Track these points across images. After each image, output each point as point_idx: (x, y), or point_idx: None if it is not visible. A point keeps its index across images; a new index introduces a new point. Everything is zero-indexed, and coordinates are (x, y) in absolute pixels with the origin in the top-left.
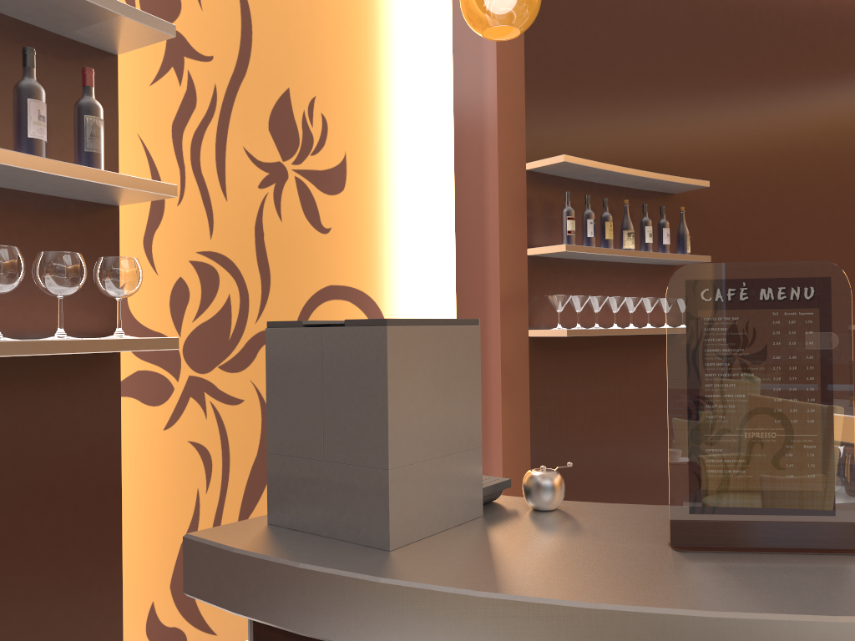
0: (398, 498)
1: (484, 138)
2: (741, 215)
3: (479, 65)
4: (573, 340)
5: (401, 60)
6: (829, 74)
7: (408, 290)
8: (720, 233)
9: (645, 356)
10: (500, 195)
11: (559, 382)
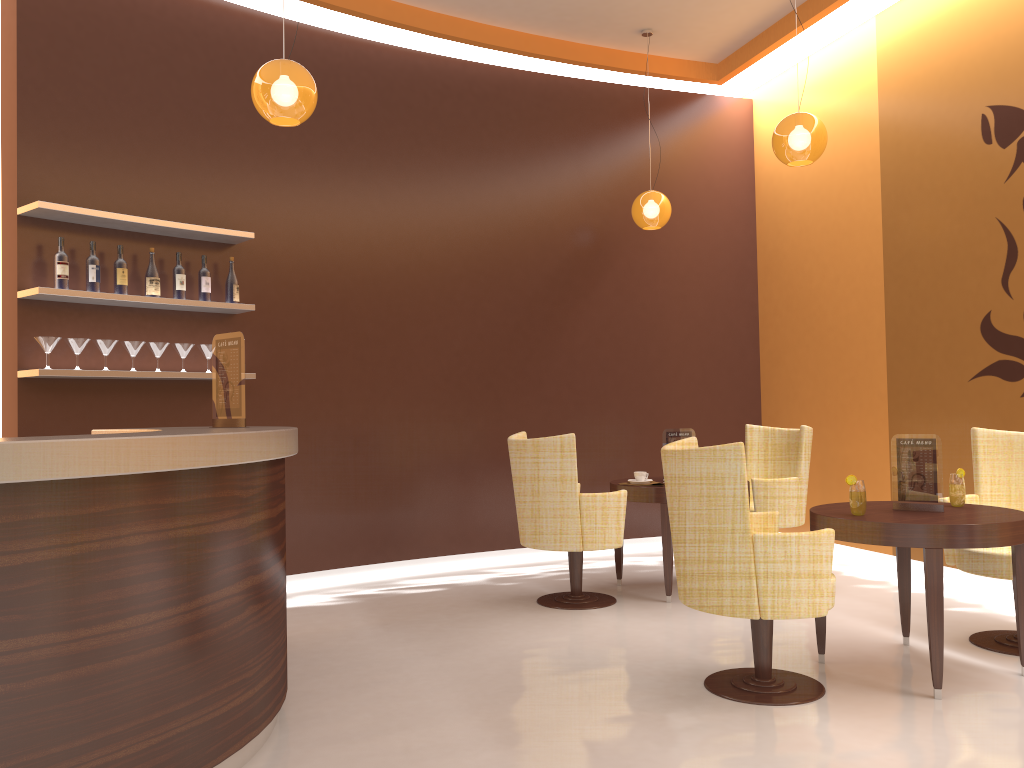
0: None
1: None
2: (323, 268)
3: None
4: (86, 383)
5: None
6: (430, 136)
7: None
8: (296, 284)
9: (191, 402)
10: (3, 239)
11: (65, 424)
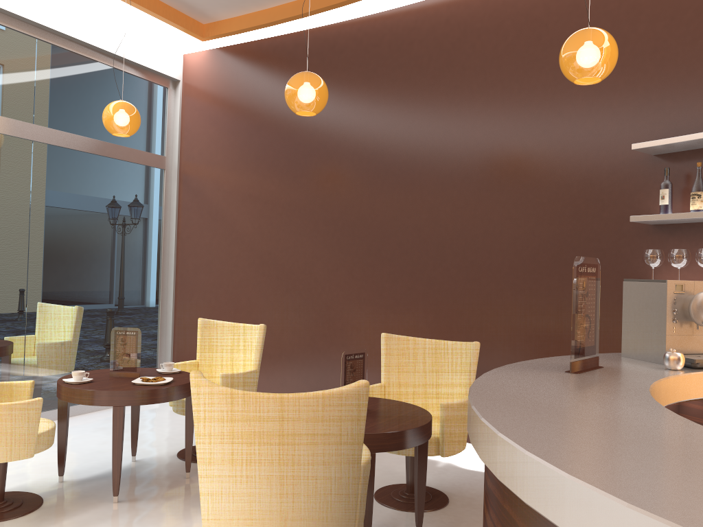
0: (624, 340)
1: None
2: None
3: None
4: None
5: None
6: None
7: None
8: None
9: None
10: None
11: None
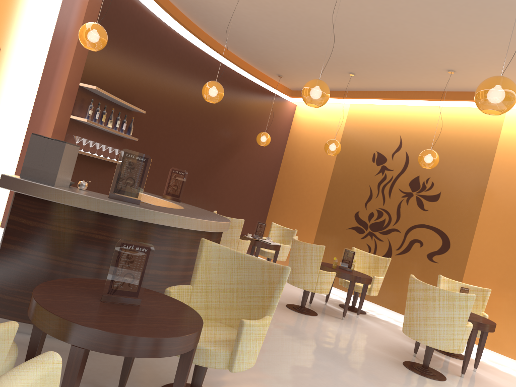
0: (58, 176)
1: (59, 57)
2: (154, 126)
3: (66, 24)
4: (78, 155)
5: (35, 15)
6: (200, 85)
7: (10, 113)
8: (145, 131)
9: (103, 169)
10: (65, 90)
11: None
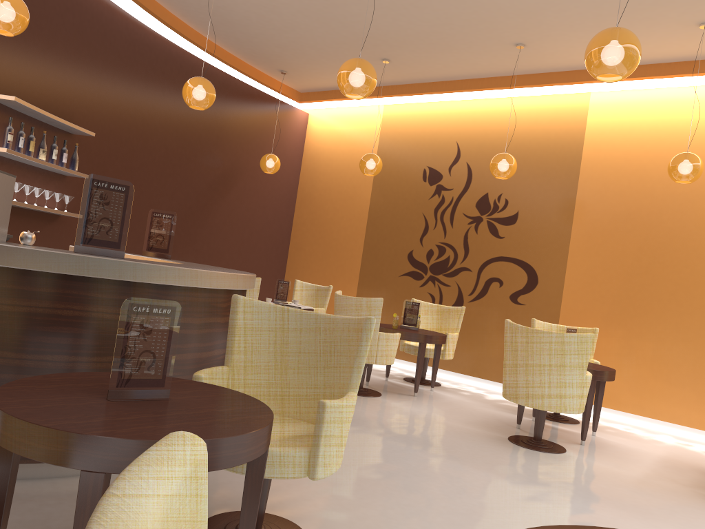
0: None
1: None
2: (110, 156)
3: None
4: None
5: None
6: (170, 92)
7: None
8: (96, 163)
9: (39, 225)
10: None
11: None
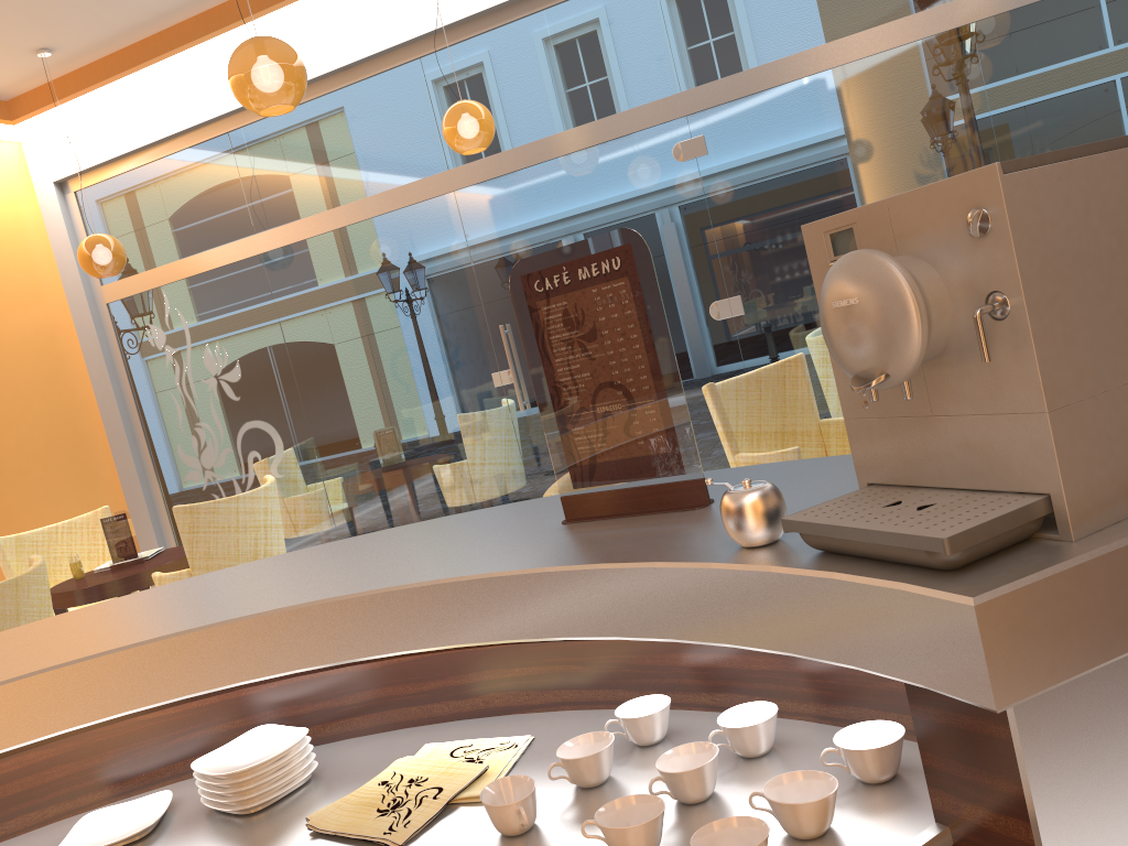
0: None
1: None
2: None
3: None
4: None
5: None
6: None
7: None
8: None
9: None
10: None
11: None
